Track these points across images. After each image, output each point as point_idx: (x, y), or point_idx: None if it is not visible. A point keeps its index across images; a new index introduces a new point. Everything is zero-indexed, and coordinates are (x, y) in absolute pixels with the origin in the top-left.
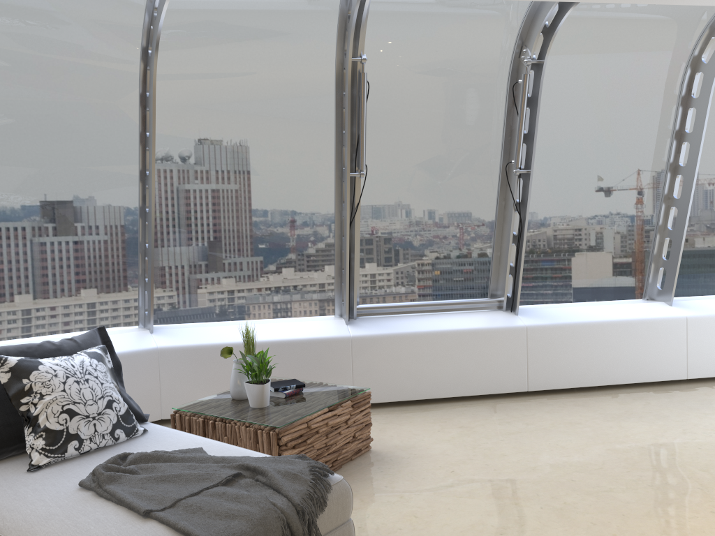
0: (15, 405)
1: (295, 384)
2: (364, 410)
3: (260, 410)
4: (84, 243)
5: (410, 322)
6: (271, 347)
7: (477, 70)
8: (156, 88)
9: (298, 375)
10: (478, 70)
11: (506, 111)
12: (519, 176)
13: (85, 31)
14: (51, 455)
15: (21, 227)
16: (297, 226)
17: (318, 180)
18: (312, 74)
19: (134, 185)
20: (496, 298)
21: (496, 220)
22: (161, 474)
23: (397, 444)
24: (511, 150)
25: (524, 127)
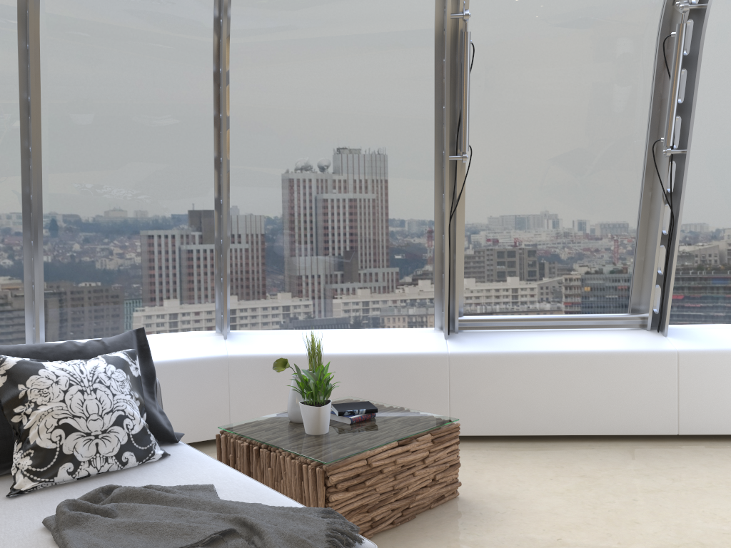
0: (6, 414)
1: (365, 409)
2: (450, 447)
3: (314, 437)
4: (155, 237)
5: (525, 339)
6: (354, 361)
7: (615, 25)
8: (231, 64)
9: (384, 396)
10: (617, 24)
11: (655, 75)
12: (671, 157)
13: (150, 0)
14: (37, 478)
15: (86, 218)
16: (389, 221)
17: (414, 167)
18: (407, 39)
19: (208, 174)
20: (639, 314)
21: (640, 215)
22: (138, 520)
23: (494, 492)
24: (661, 125)
25: (679, 95)
